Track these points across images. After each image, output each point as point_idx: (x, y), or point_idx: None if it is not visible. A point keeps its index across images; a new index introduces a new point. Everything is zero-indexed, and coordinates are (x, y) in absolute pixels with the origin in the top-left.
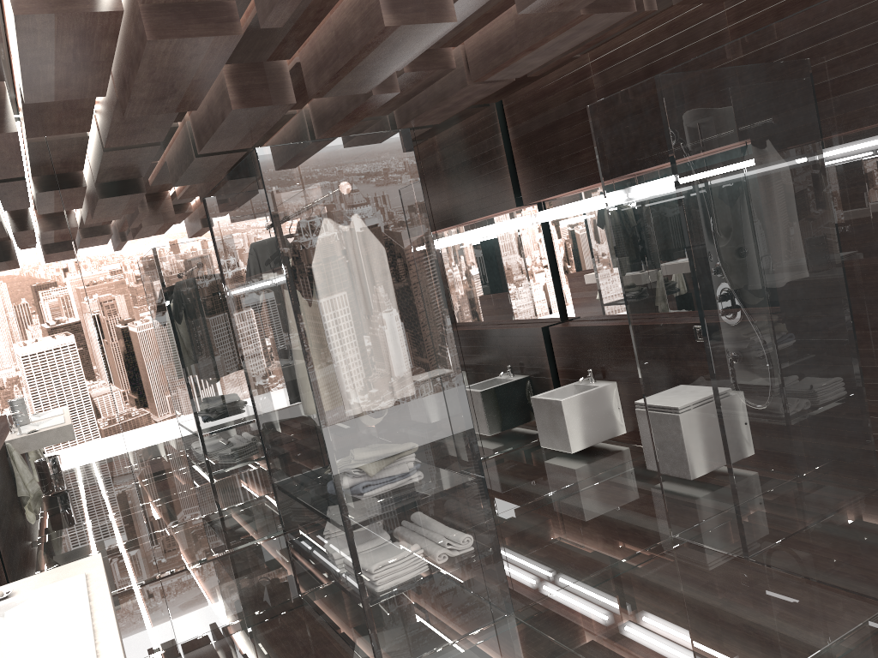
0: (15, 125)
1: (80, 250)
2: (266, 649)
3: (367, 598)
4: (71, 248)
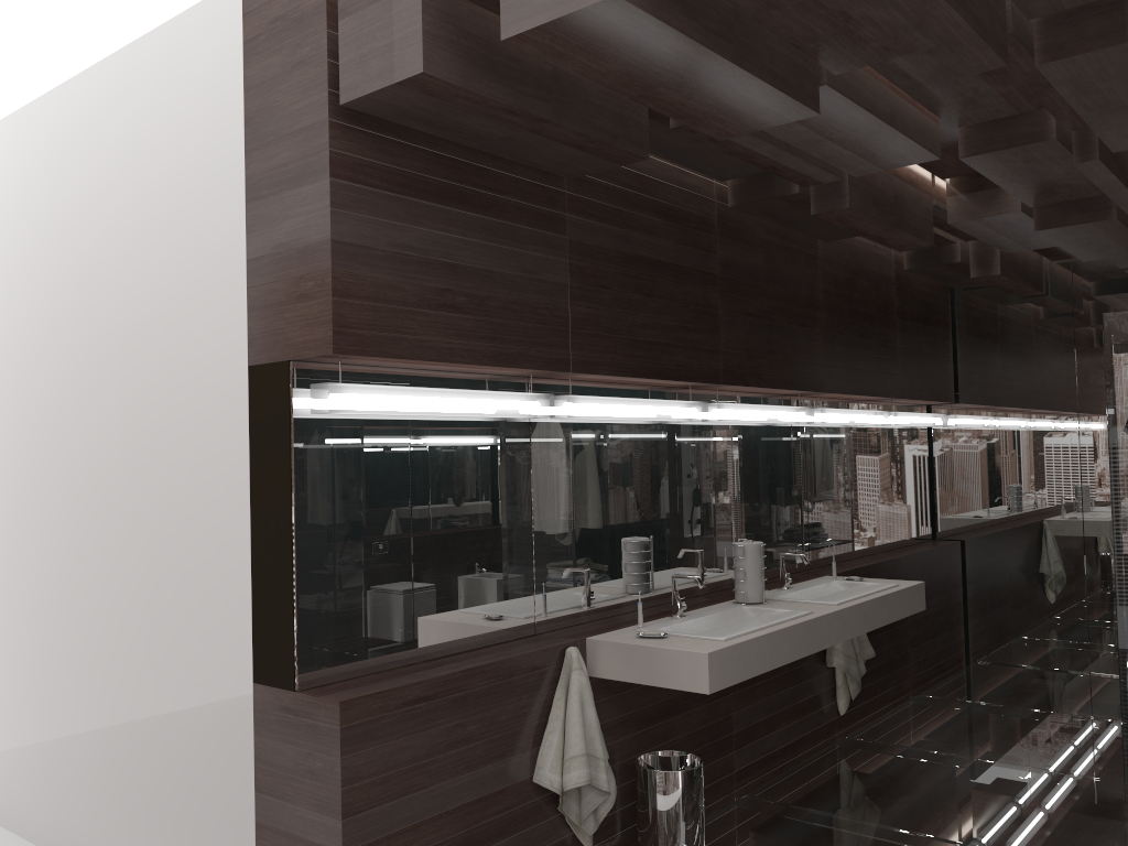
0: (999, 269)
1: (1079, 360)
2: (1082, 737)
3: (1126, 710)
4: (1072, 357)
